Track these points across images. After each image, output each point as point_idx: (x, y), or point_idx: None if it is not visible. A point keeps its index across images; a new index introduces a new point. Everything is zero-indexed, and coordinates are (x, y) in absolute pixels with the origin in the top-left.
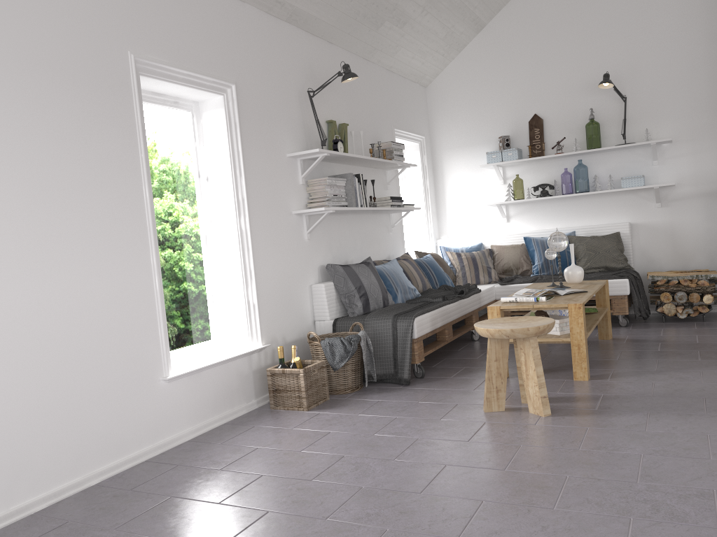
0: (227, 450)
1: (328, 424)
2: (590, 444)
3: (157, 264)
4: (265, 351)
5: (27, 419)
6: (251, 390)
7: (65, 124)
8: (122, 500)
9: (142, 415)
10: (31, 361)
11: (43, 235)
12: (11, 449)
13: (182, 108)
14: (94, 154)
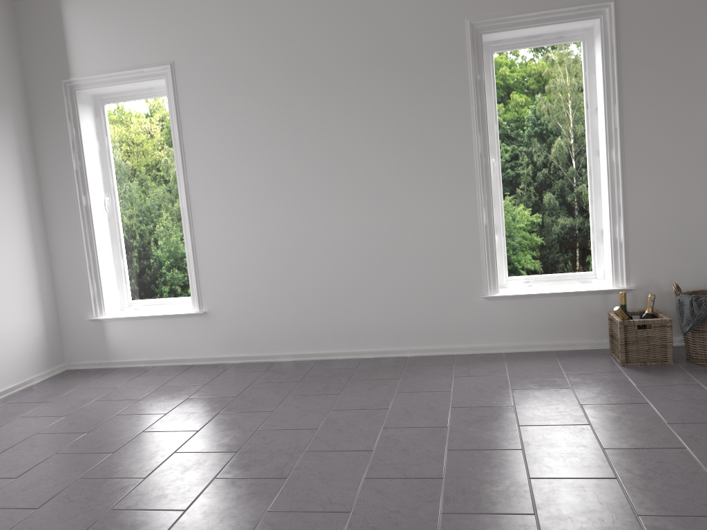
0: (492, 368)
1: (589, 382)
2: (666, 522)
3: (481, 201)
4: (634, 294)
5: (364, 300)
6: (603, 329)
7: (401, 98)
8: (389, 369)
9: (458, 320)
10: (368, 264)
11: (380, 182)
12: (353, 315)
13: (569, 41)
14: (425, 116)
